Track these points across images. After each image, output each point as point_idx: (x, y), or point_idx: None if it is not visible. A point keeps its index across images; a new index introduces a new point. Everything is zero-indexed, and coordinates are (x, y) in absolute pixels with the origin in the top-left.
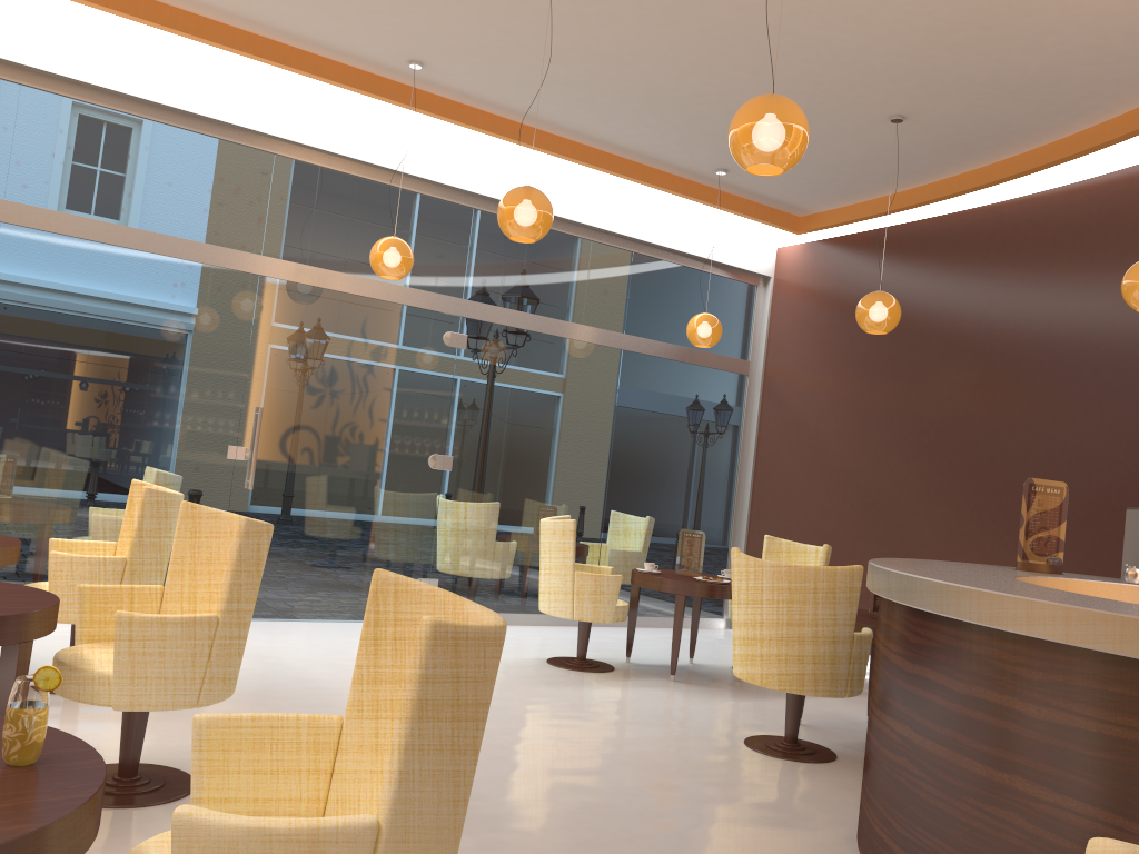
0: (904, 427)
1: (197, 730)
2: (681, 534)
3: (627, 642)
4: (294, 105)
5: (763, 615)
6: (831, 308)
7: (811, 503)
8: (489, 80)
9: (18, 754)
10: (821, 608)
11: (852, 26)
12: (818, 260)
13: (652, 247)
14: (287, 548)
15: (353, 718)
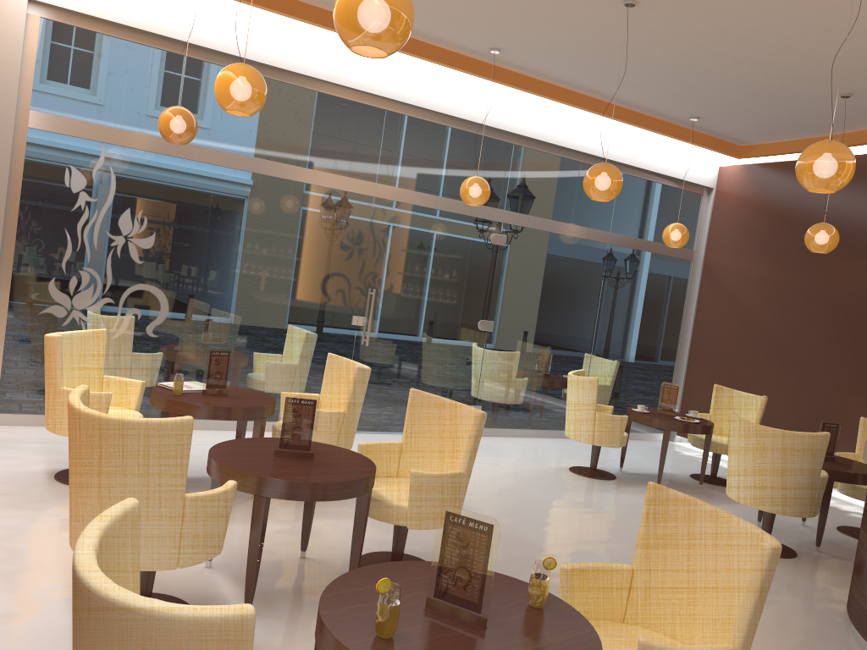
0: (817, 309)
1: (566, 574)
2: (662, 385)
3: (621, 457)
4: (400, 74)
5: (757, 461)
6: (762, 216)
7: (738, 357)
8: (545, 61)
9: (540, 603)
10: (799, 460)
11: (837, 43)
12: (753, 179)
13: (632, 168)
14: (387, 385)
15: (640, 568)
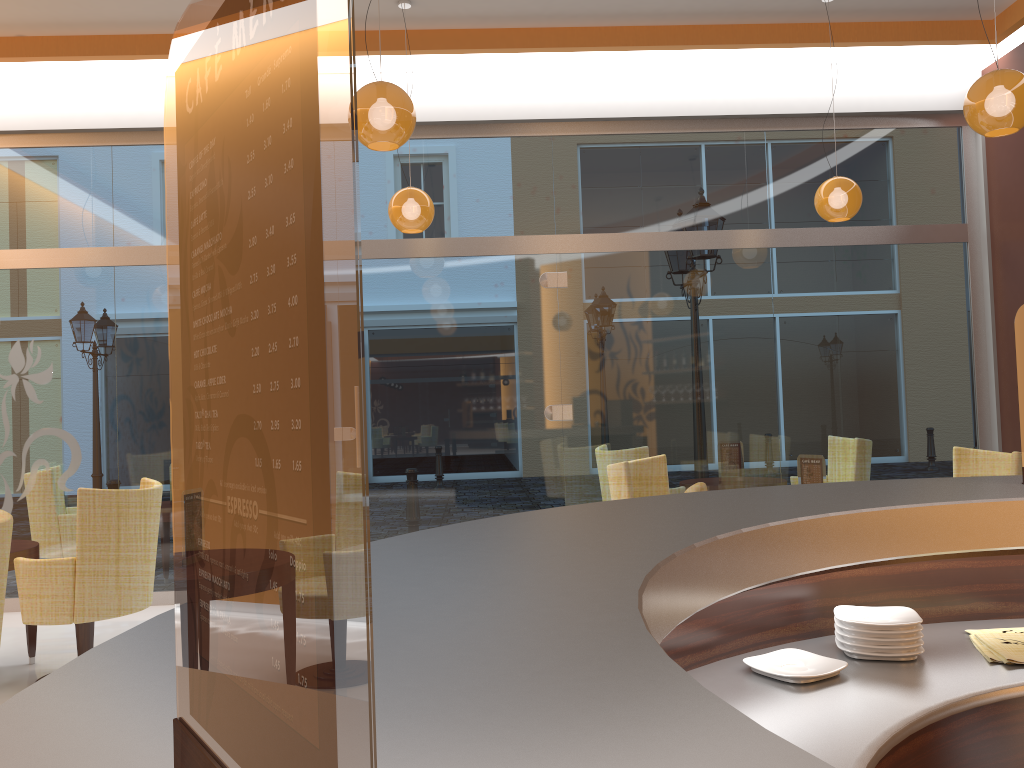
0: None
1: None
2: (799, 461)
3: None
4: None
5: None
6: None
7: None
8: None
9: None
10: None
11: None
12: None
13: (790, 119)
14: (407, 521)
15: None
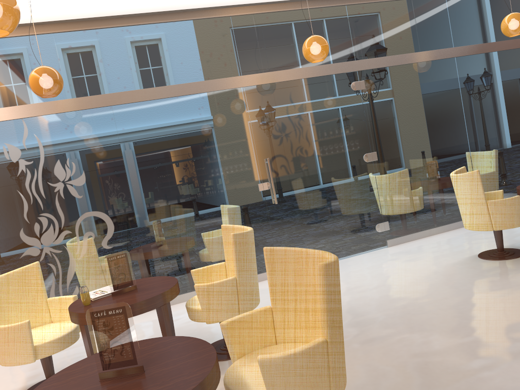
0: None
1: None
2: None
3: None
4: None
5: None
6: None
7: None
8: None
9: None
10: None
11: None
12: None
13: None
14: (304, 228)
15: None
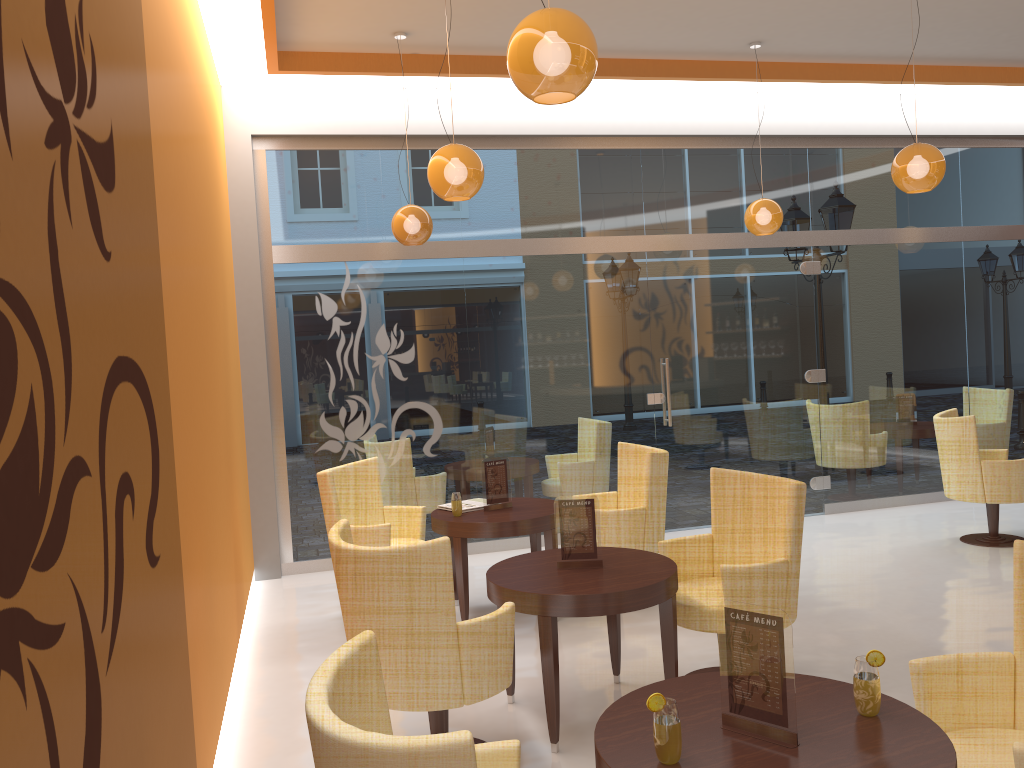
0: None
1: (917, 672)
2: None
3: None
4: (649, 104)
5: None
6: None
7: None
8: (821, 38)
9: (871, 709)
10: None
11: None
12: None
13: (976, 138)
14: (704, 468)
15: None
